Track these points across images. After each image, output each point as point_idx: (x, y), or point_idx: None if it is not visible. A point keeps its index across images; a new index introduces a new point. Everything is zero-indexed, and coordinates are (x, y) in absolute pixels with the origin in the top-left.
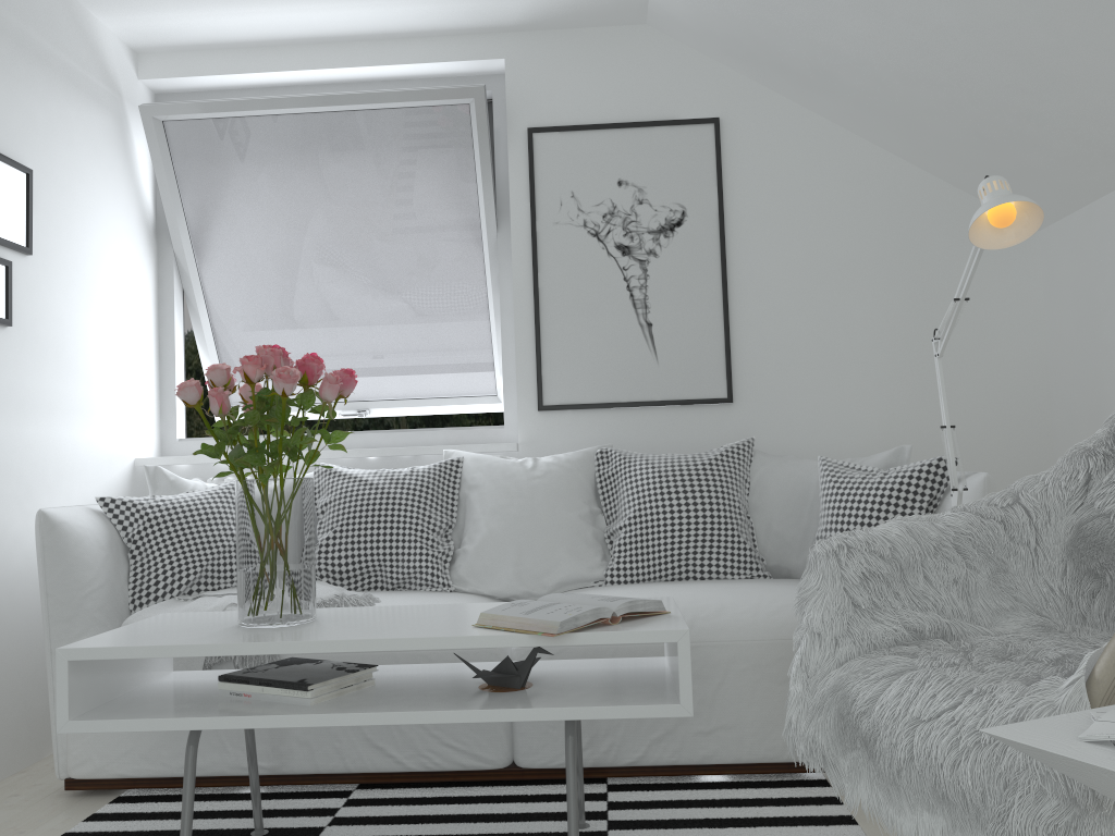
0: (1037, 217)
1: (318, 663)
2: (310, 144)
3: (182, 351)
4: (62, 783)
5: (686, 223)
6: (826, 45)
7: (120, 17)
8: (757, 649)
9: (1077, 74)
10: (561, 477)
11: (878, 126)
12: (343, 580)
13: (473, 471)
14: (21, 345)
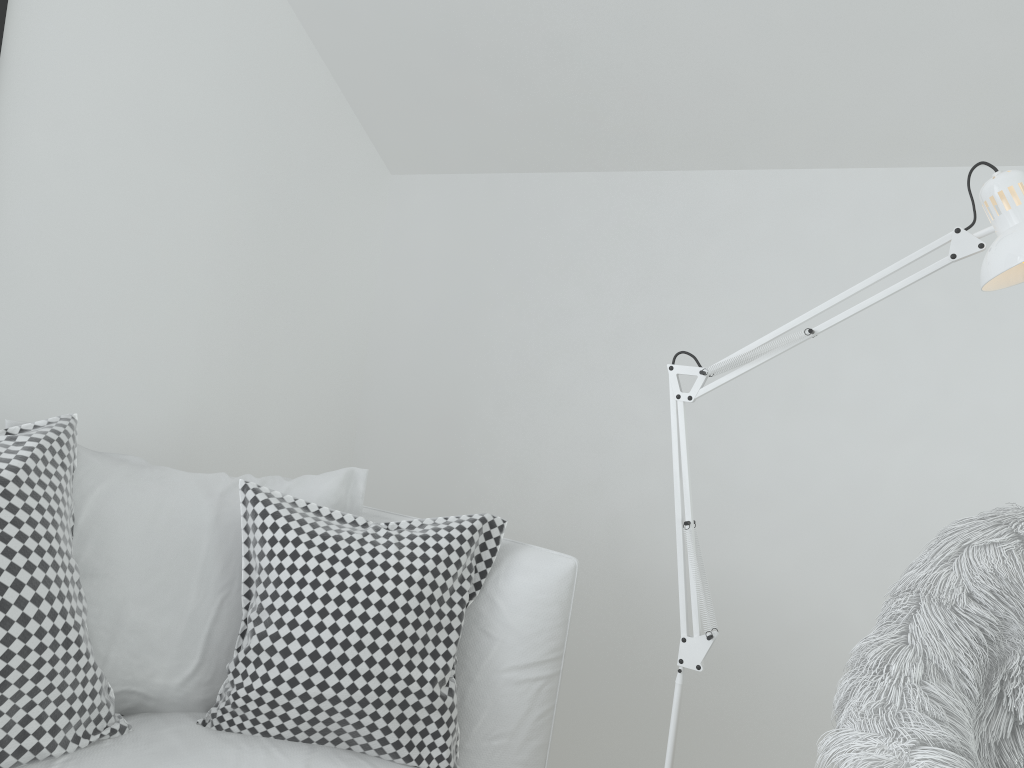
0: None
1: None
2: None
3: None
4: None
5: None
6: None
7: None
8: None
9: (684, 31)
10: None
11: None
12: None
13: None
14: None
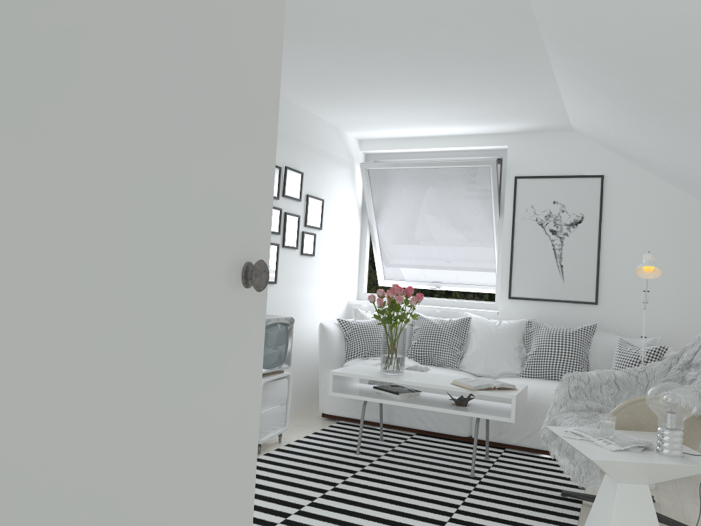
0: (661, 270)
1: (403, 387)
2: (423, 179)
3: (368, 257)
4: (320, 415)
5: (583, 222)
6: (644, 156)
7: (355, 133)
8: None
9: None
10: (508, 330)
11: (679, 185)
12: (419, 359)
13: (474, 323)
14: (316, 262)
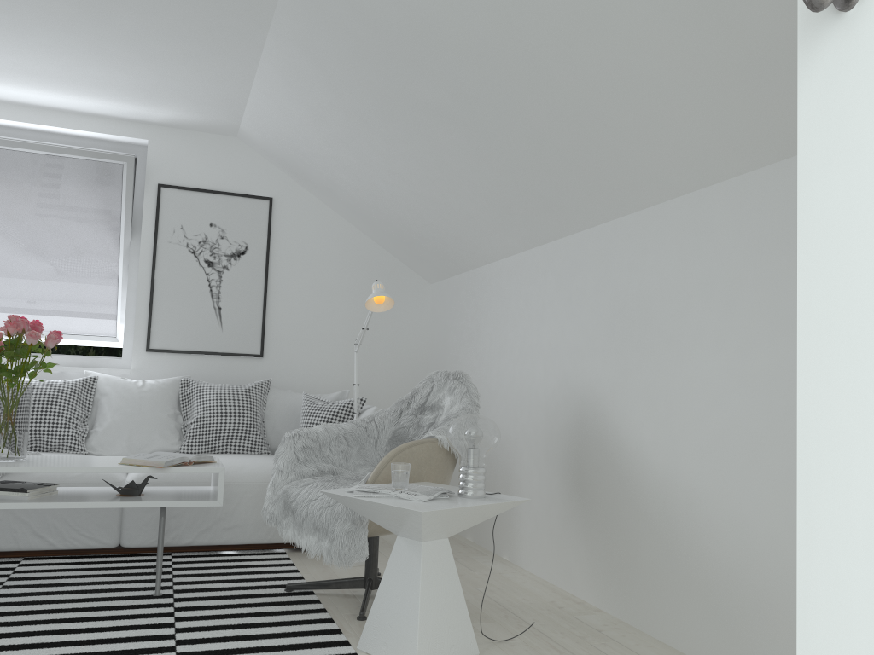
0: (392, 301)
1: (24, 482)
2: (11, 168)
3: None
4: None
5: (247, 253)
6: (331, 179)
7: None
8: (258, 486)
9: (436, 226)
10: (159, 392)
11: (356, 219)
12: None
13: (104, 385)
14: None
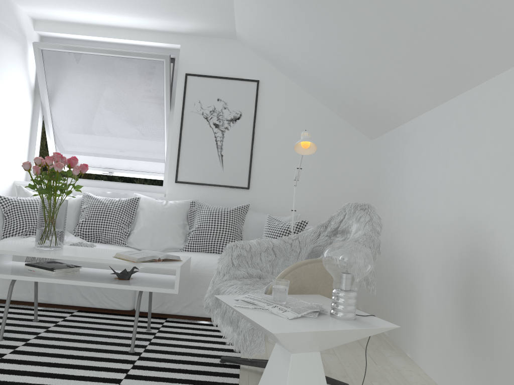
0: (316, 146)
1: (62, 263)
2: (100, 67)
3: (39, 140)
4: None
5: (241, 119)
6: (294, 63)
7: (28, 8)
8: None
9: (367, 92)
10: (174, 209)
11: (315, 93)
12: (86, 237)
13: (142, 203)
14: None
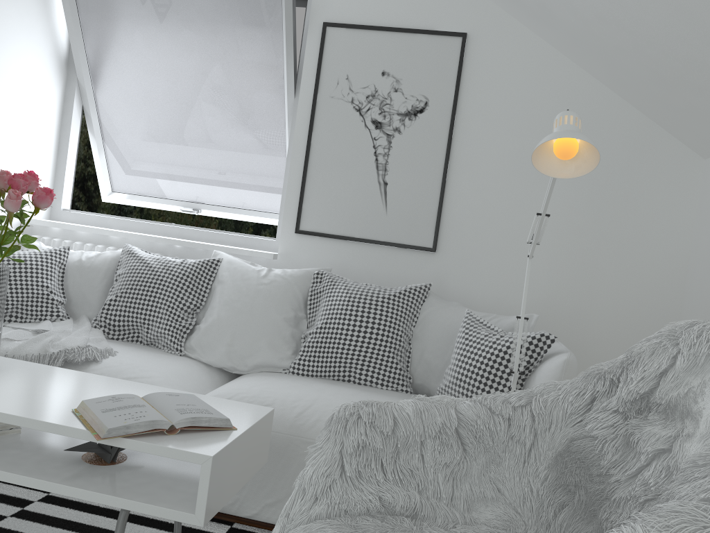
0: (596, 155)
1: None
2: (170, 13)
3: (75, 148)
4: None
5: (427, 111)
6: None
7: None
8: None
9: None
10: (280, 287)
11: (585, 56)
12: (115, 331)
13: (224, 271)
14: None
